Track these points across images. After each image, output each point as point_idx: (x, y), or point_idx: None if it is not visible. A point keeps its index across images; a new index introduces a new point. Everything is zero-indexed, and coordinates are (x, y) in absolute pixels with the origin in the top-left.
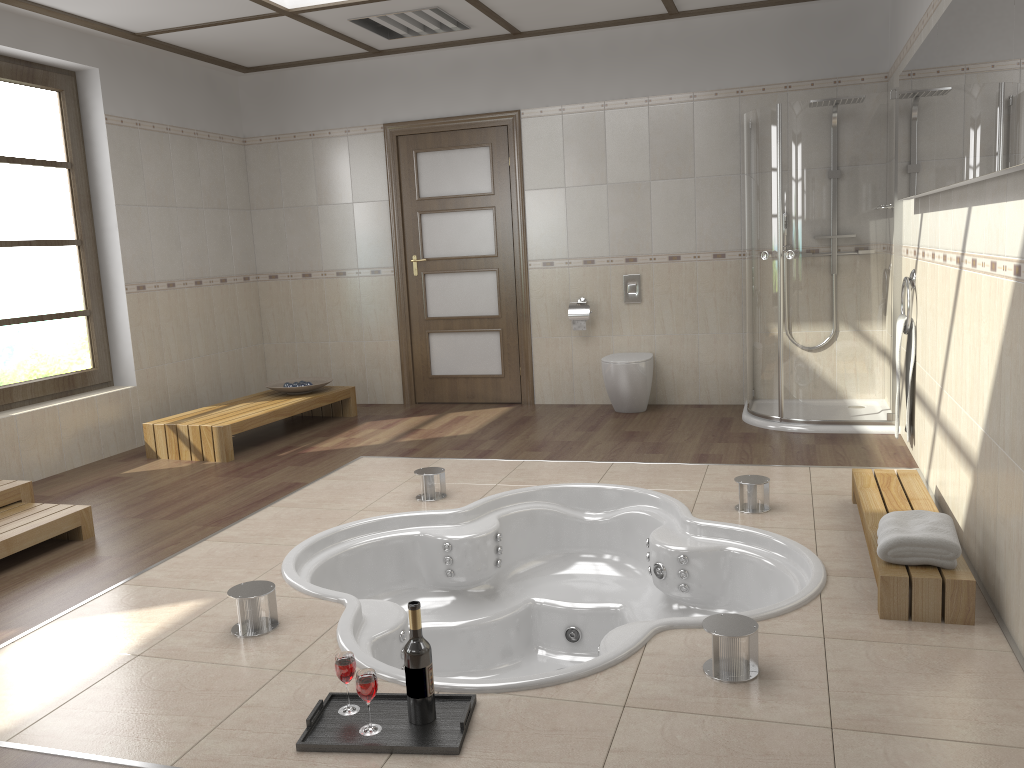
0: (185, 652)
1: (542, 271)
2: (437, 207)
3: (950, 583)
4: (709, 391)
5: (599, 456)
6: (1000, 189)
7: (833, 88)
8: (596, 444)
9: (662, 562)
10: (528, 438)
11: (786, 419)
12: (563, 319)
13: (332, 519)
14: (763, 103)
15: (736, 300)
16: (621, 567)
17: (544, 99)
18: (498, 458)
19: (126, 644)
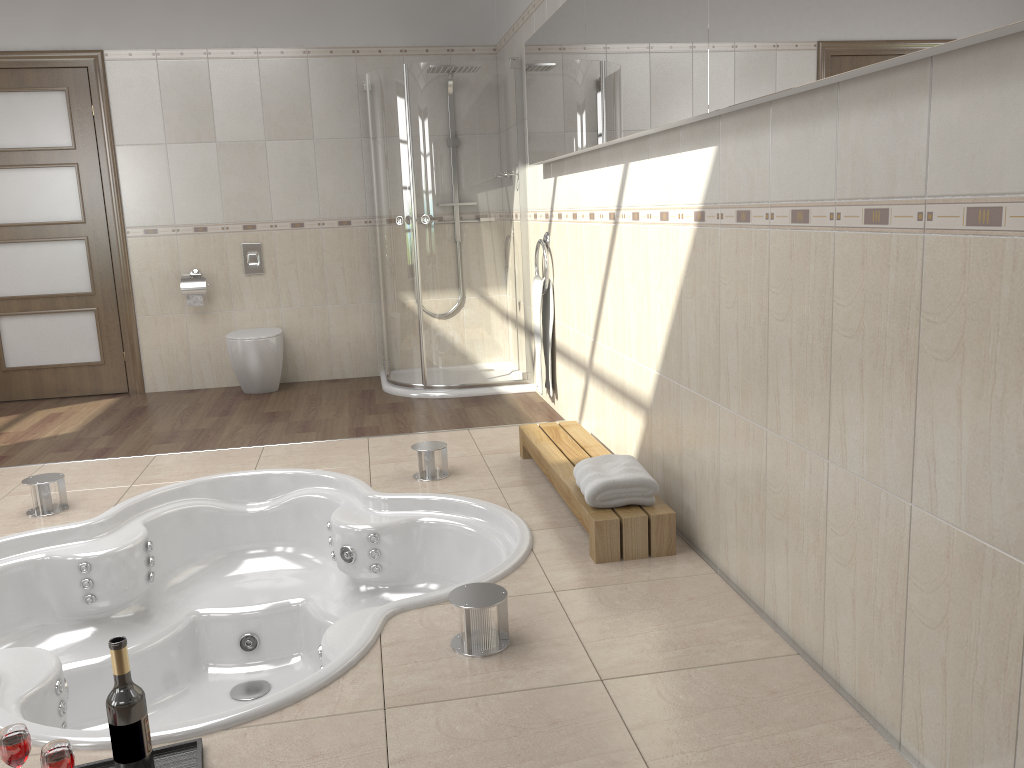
0: None
1: (144, 240)
2: None
3: (655, 518)
4: (343, 365)
5: (245, 441)
6: (670, 142)
7: (447, 56)
8: (237, 429)
9: (351, 544)
10: (152, 430)
11: (430, 386)
12: (174, 294)
13: None
14: (380, 65)
15: (365, 269)
16: (292, 558)
17: (133, 40)
18: (122, 456)
19: None
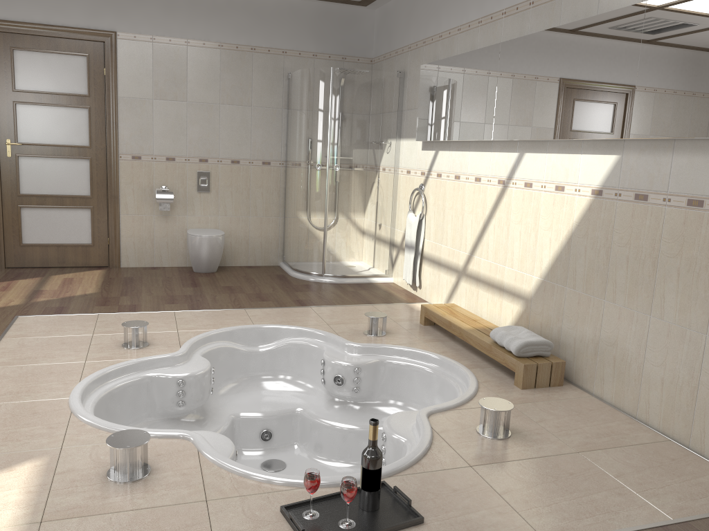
0: (90, 507)
1: (131, 163)
2: (34, 100)
3: (555, 364)
4: (256, 256)
5: (228, 305)
6: (572, 146)
7: (342, 62)
8: (214, 296)
9: (342, 374)
10: (153, 294)
11: (327, 275)
12: (148, 201)
13: (68, 372)
14: (299, 63)
15: (276, 194)
16: (280, 382)
17: (138, 27)
18: (150, 310)
19: (10, 515)
